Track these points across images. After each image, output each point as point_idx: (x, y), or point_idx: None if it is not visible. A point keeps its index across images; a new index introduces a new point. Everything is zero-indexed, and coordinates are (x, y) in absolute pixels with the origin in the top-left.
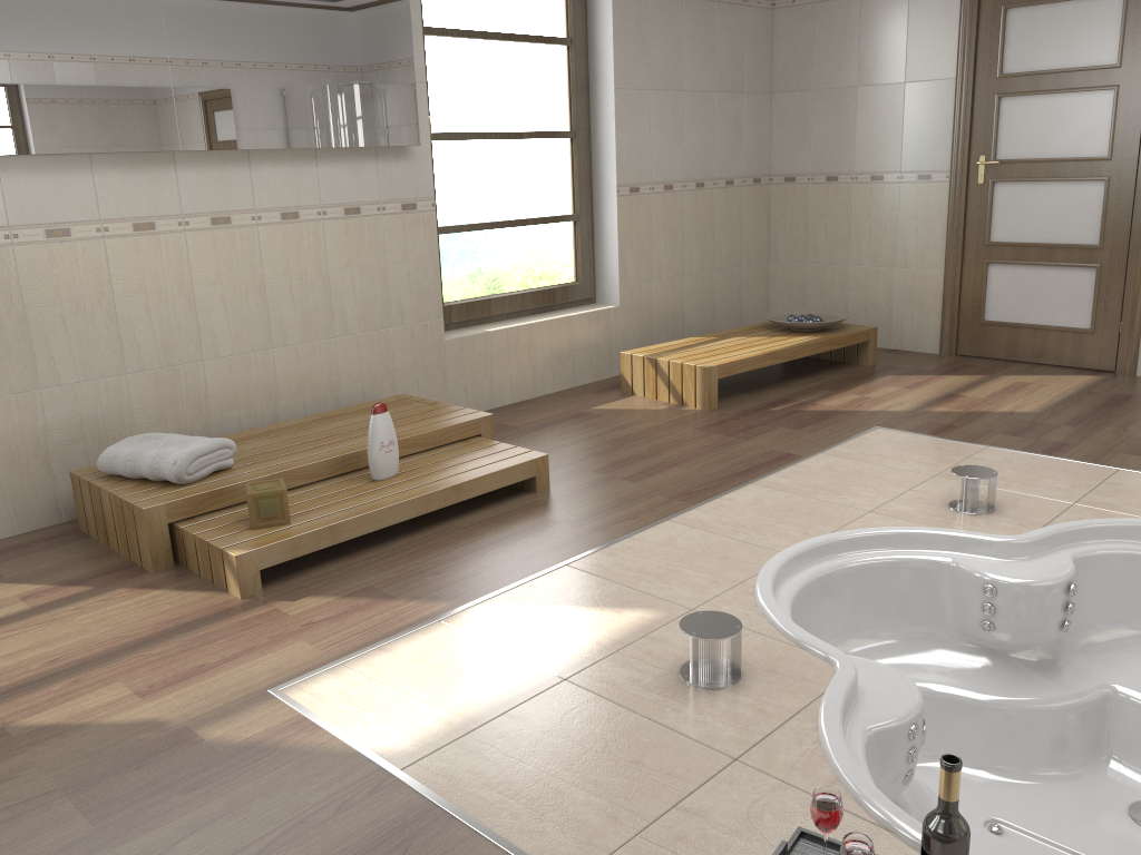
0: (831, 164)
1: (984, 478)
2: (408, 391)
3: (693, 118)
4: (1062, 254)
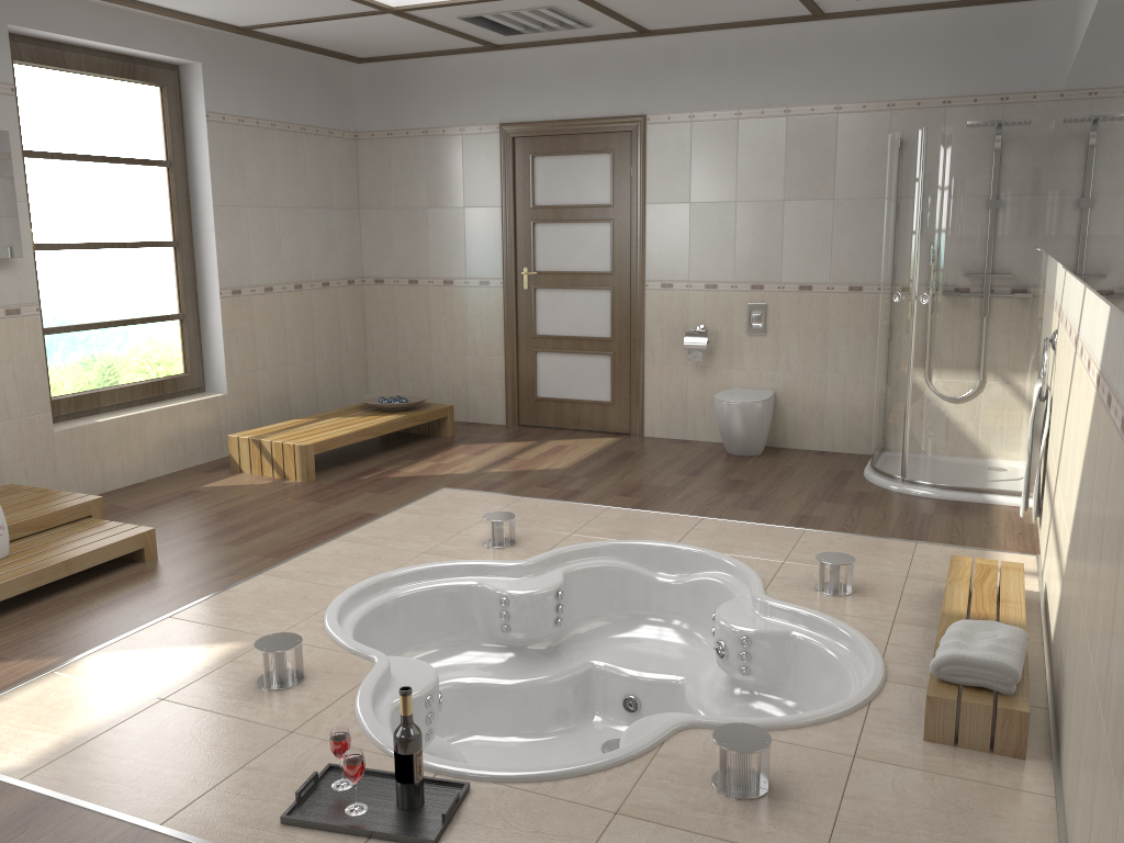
0: (412, 269)
1: (504, 520)
2: (17, 480)
3: (289, 230)
4: (587, 344)
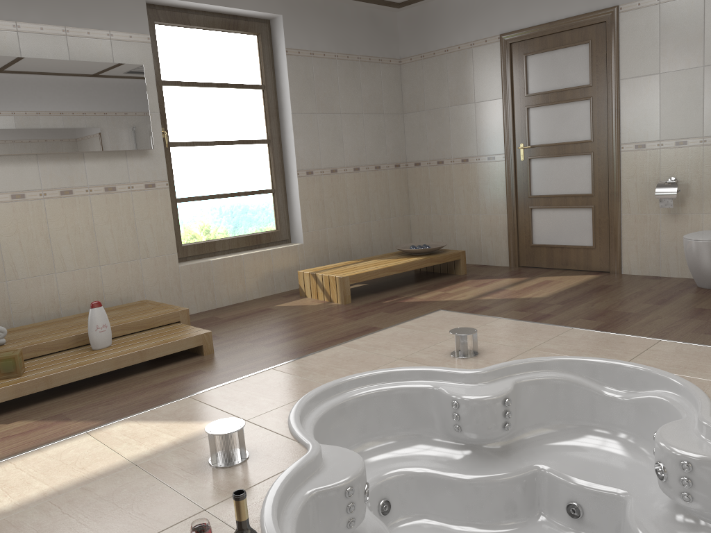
0: (439, 153)
1: (466, 334)
2: (153, 298)
3: (349, 129)
4: (572, 200)
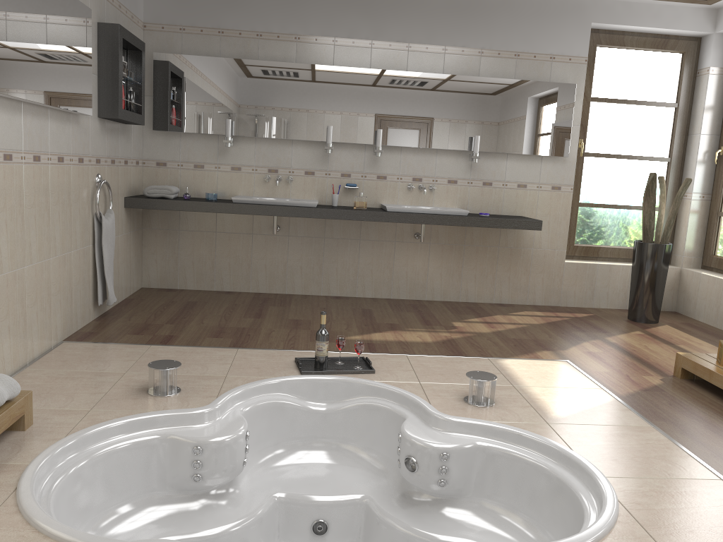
0: None
1: None
2: None
3: None
4: None
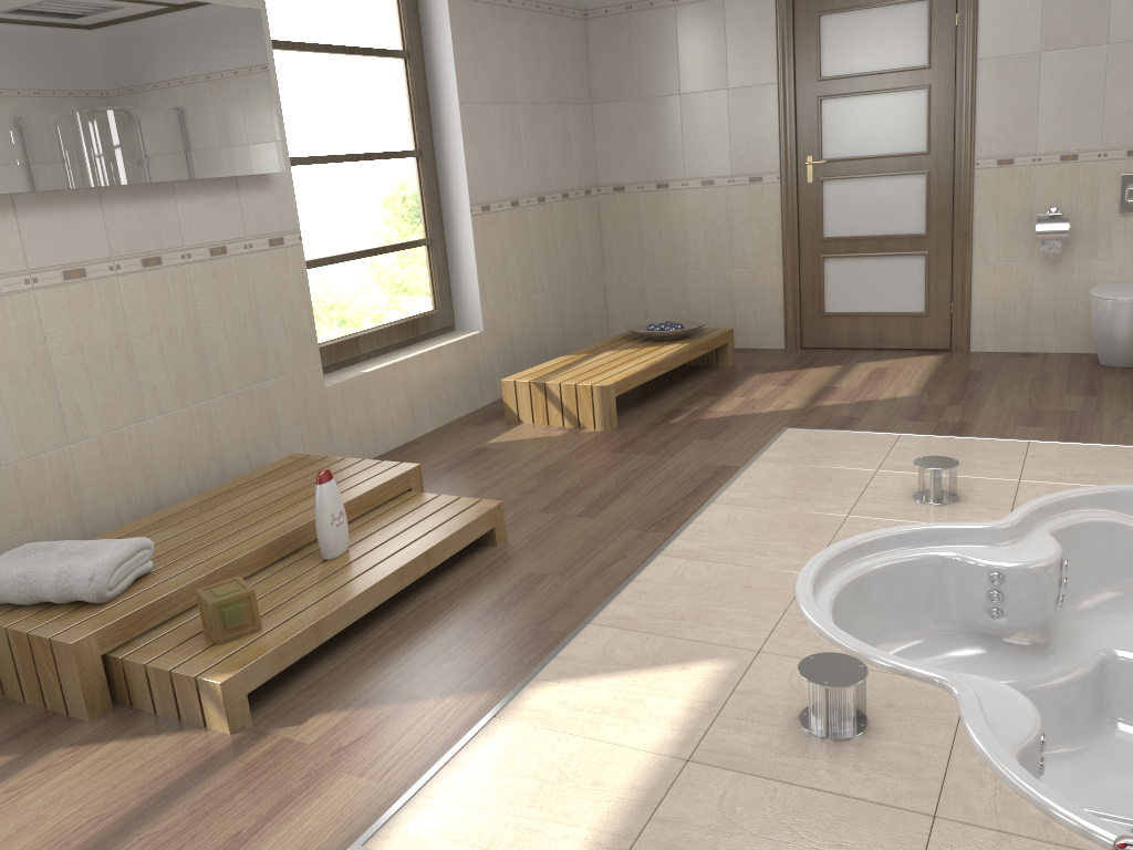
0: (661, 171)
1: (951, 467)
2: (294, 449)
3: (530, 131)
4: (893, 244)
